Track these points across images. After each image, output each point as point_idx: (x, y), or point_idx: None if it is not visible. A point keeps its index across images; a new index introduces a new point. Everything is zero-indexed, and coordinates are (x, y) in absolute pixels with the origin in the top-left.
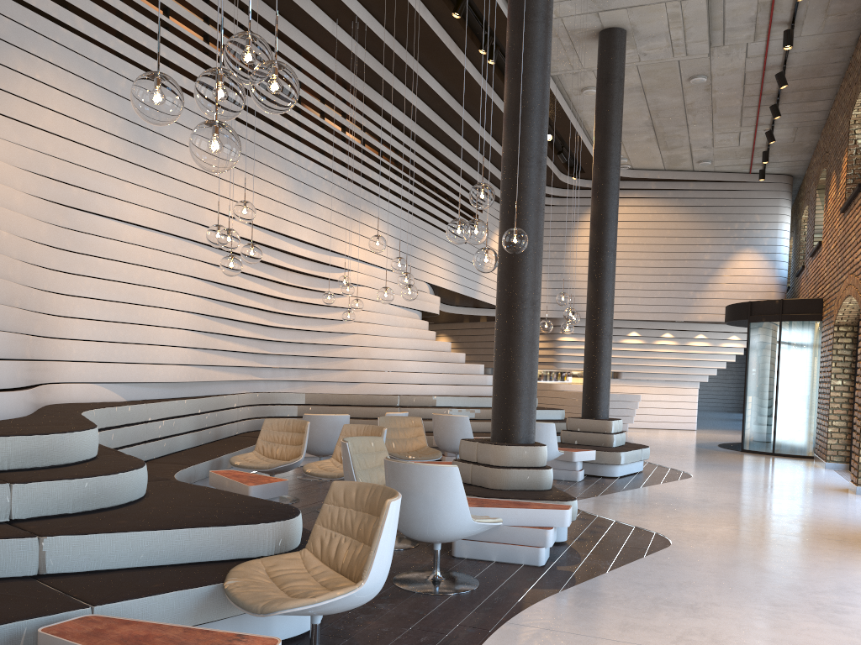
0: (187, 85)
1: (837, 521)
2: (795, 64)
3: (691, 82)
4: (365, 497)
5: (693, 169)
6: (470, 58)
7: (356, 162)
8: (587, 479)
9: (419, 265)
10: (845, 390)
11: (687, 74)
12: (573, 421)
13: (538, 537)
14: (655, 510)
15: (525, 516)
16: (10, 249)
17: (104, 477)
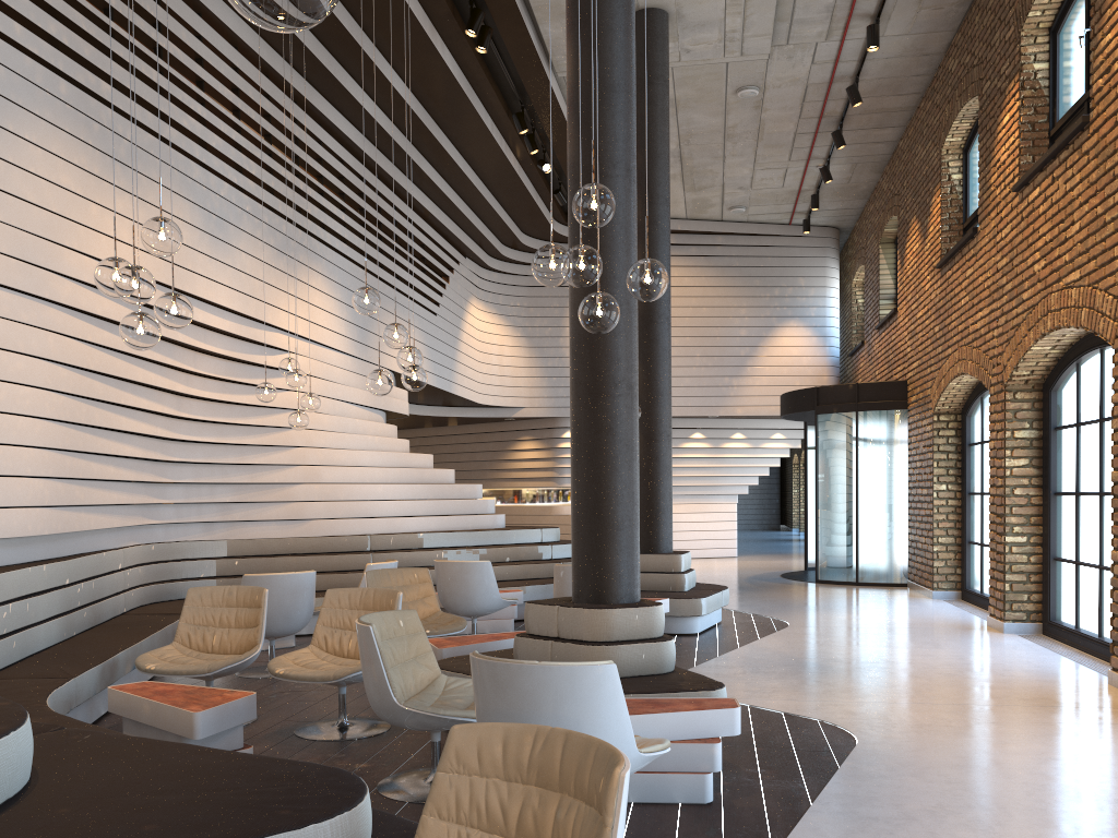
0: (23, 38)
1: (1023, 675)
2: (870, 75)
3: (739, 96)
4: (525, 754)
5: (721, 218)
6: (448, 44)
7: (290, 189)
8: None
9: (381, 346)
10: (951, 496)
11: (735, 84)
12: None
13: (701, 756)
14: (788, 681)
15: (675, 724)
16: None
17: None
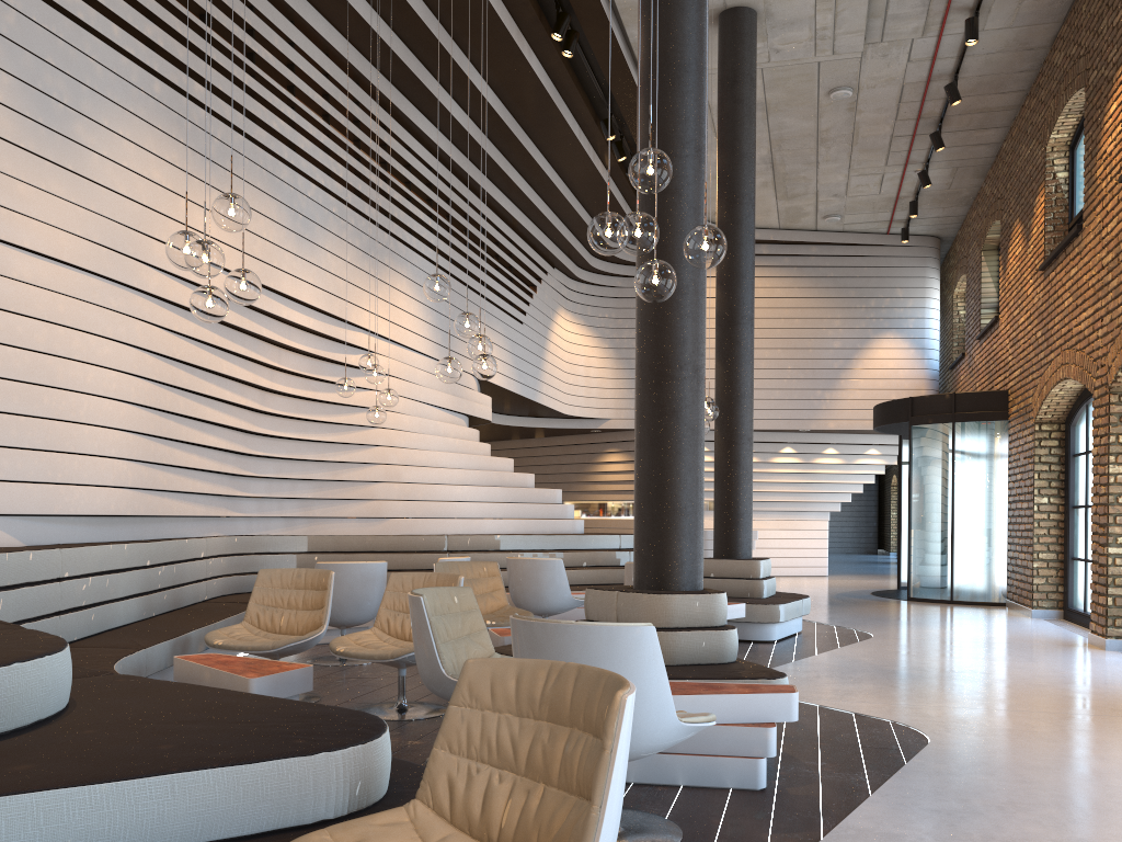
0: (120, 39)
1: (1121, 689)
2: (970, 72)
3: (832, 97)
4: (538, 689)
5: (816, 227)
6: (535, 50)
7: (377, 193)
8: None
9: (465, 351)
10: (1053, 510)
11: (827, 85)
12: (704, 563)
13: (754, 740)
14: (863, 686)
15: (728, 706)
16: None
17: None
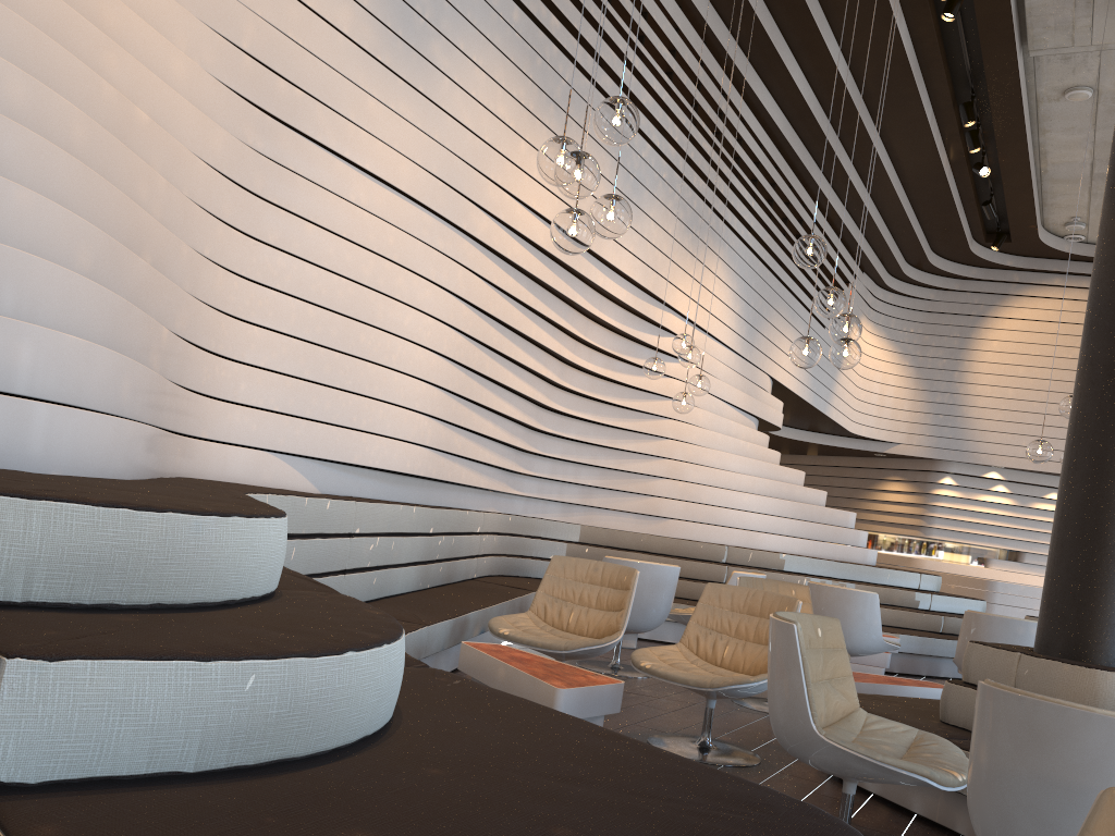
0: None
1: None
2: None
3: None
4: None
5: None
6: (907, 14)
7: (707, 164)
8: None
9: (766, 348)
10: None
11: None
12: None
13: None
14: None
15: None
16: (149, 150)
17: (305, 662)
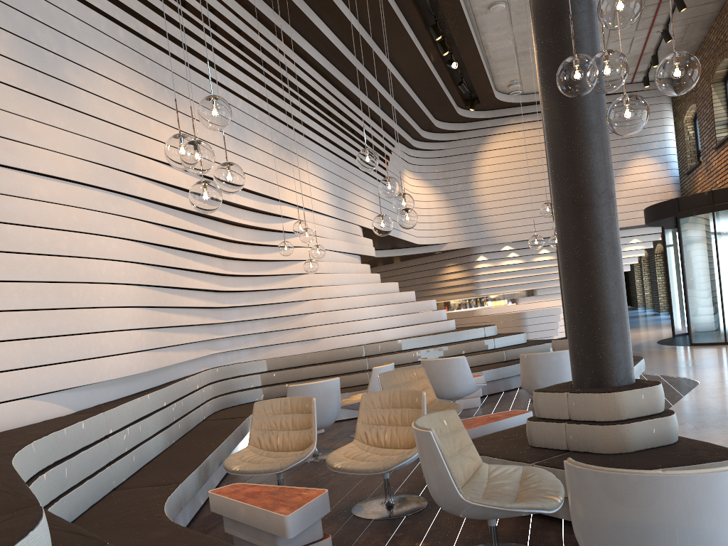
0: None
1: None
2: None
3: None
4: None
5: None
6: None
7: (282, 101)
8: None
9: (352, 209)
10: None
11: None
12: (561, 342)
13: None
14: None
15: None
16: None
17: None
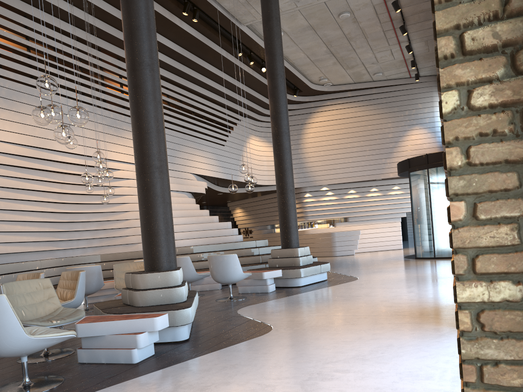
0: None
1: (423, 300)
2: None
3: (340, 18)
4: None
5: (373, 80)
6: (184, 20)
7: (115, 98)
8: (277, 290)
9: (183, 162)
10: None
11: (335, 12)
12: (274, 251)
13: (131, 341)
14: (294, 307)
15: (123, 325)
16: None
17: None
